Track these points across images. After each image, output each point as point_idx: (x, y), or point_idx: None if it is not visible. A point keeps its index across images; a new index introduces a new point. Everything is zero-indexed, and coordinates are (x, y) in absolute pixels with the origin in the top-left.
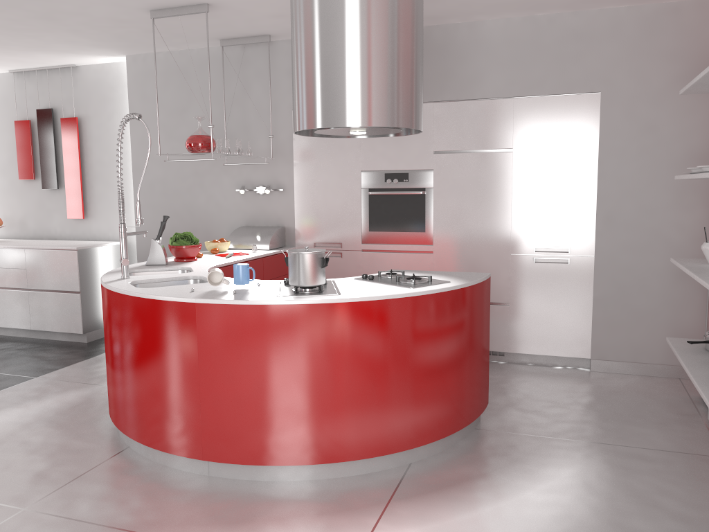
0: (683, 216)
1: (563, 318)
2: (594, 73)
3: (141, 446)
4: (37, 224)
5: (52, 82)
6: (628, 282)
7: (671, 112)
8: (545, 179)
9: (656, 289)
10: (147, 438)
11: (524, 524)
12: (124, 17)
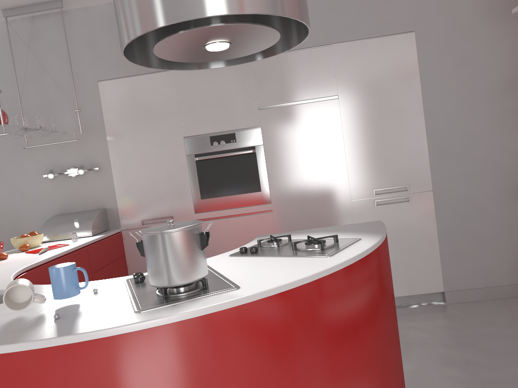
0: (507, 140)
1: (412, 257)
2: (405, 13)
3: None
4: None
5: None
6: (467, 210)
7: (481, 43)
8: (375, 122)
9: (493, 213)
10: None
11: None
12: None
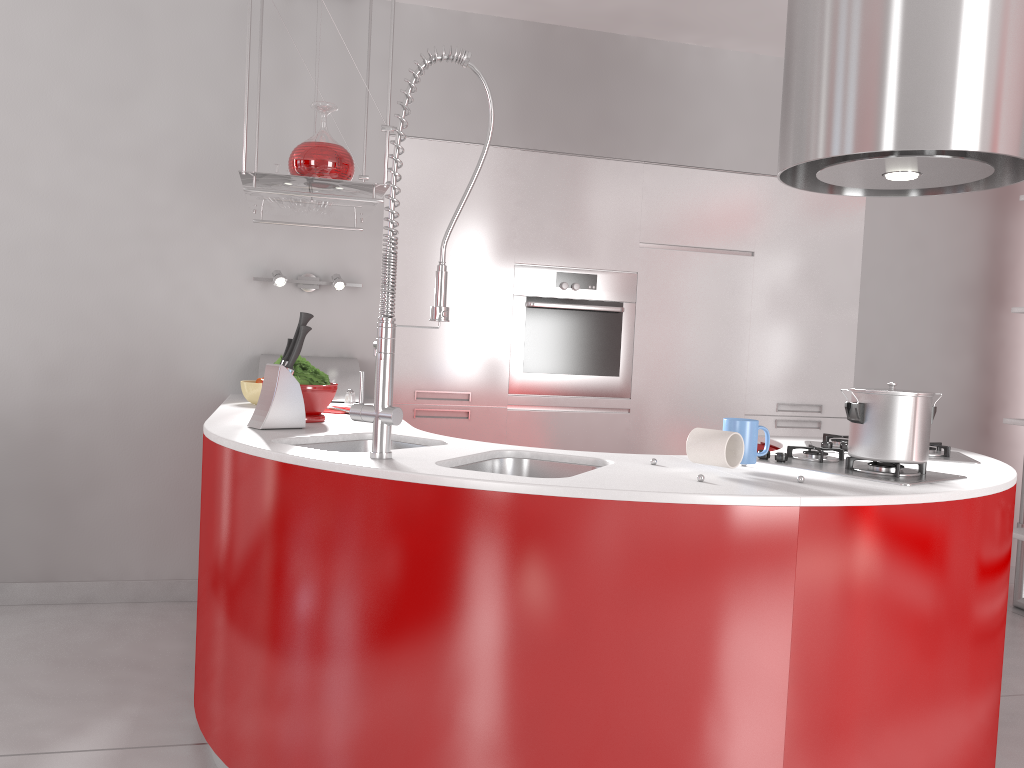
0: (949, 364)
1: None
2: None
3: None
4: None
5: None
6: None
7: (941, 225)
8: (795, 303)
9: None
10: None
11: None
12: None
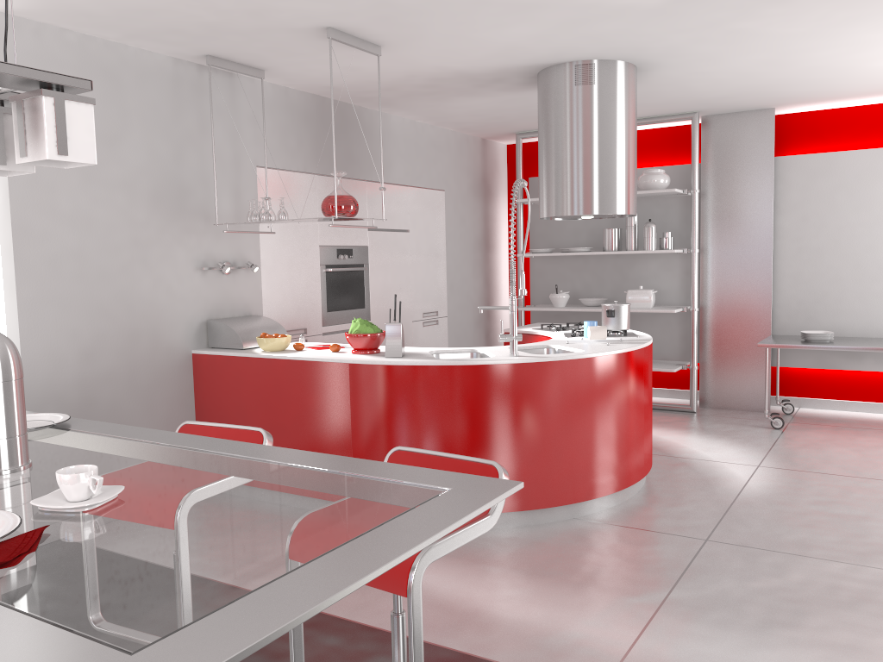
0: (476, 283)
1: None
2: (441, 175)
3: (594, 504)
4: None
5: None
6: (460, 333)
7: (469, 210)
8: (425, 256)
9: (469, 336)
10: (615, 485)
11: (694, 439)
12: (279, 15)
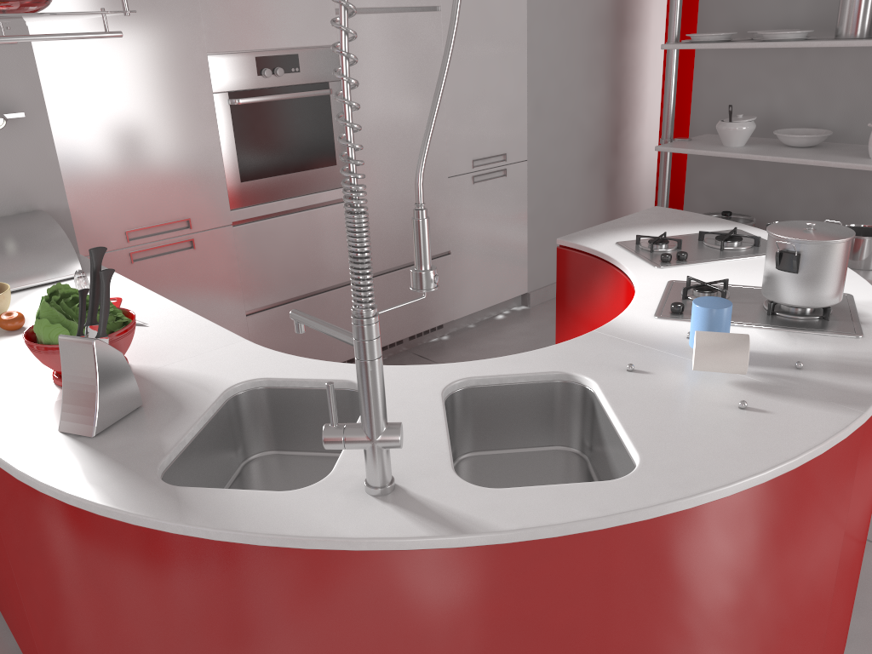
0: (591, 95)
1: (503, 252)
2: None
3: None
4: None
5: None
6: (554, 186)
7: None
8: (479, 56)
9: (574, 188)
10: None
11: None
12: None
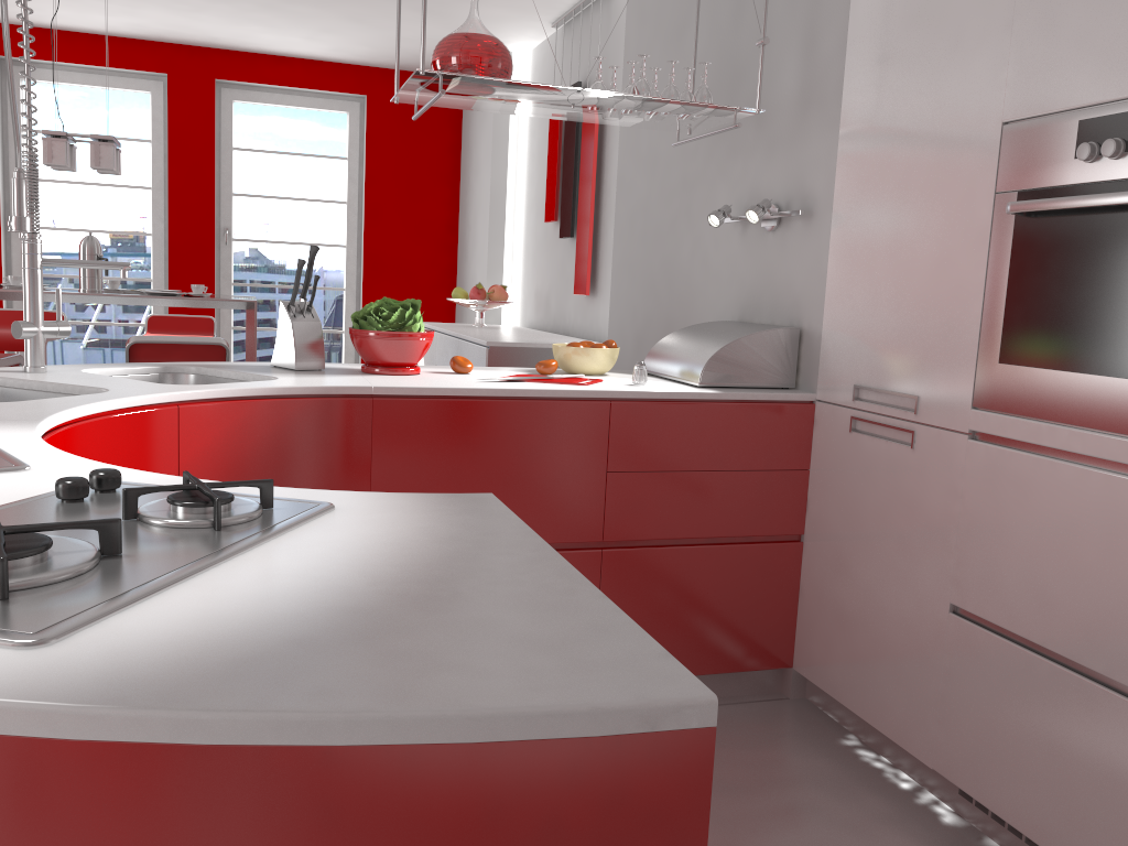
0: None
1: None
2: None
3: None
4: (556, 304)
5: (590, 31)
6: None
7: None
8: None
9: None
10: None
11: None
12: None
